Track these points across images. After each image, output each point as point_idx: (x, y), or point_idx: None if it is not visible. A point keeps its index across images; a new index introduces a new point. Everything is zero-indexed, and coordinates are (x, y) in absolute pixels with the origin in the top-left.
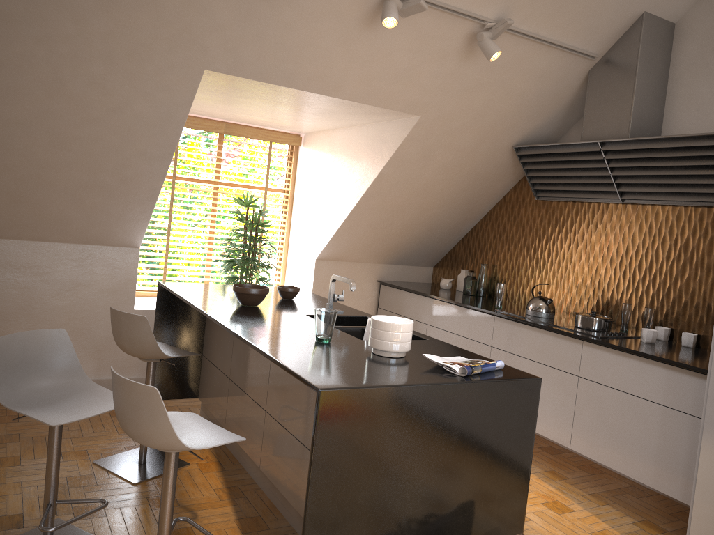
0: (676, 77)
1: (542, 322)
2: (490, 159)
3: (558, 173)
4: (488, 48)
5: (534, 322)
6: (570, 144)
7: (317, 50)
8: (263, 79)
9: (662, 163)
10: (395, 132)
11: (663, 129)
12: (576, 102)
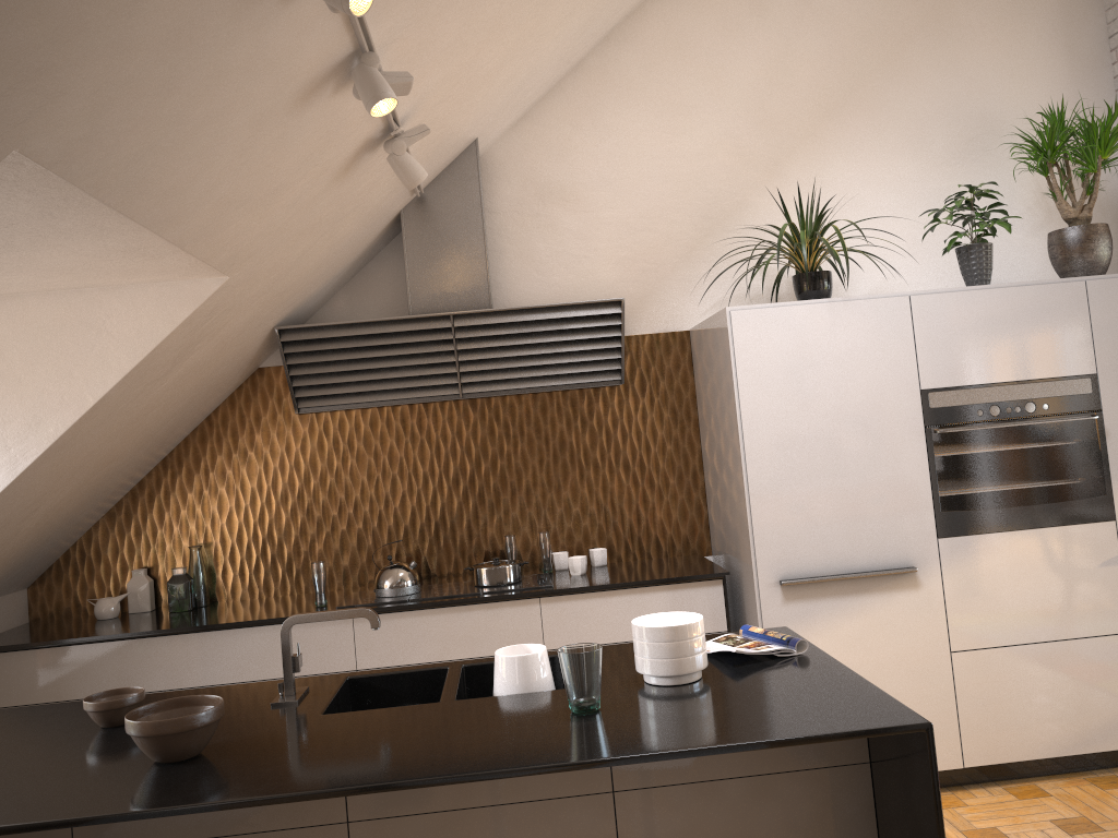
0: (498, 227)
1: (447, 597)
2: (239, 352)
3: (359, 365)
4: (415, 168)
5: (447, 600)
6: (396, 320)
7: (215, 135)
8: (96, 186)
9: (541, 339)
10: (142, 309)
11: (494, 294)
12: (363, 256)
